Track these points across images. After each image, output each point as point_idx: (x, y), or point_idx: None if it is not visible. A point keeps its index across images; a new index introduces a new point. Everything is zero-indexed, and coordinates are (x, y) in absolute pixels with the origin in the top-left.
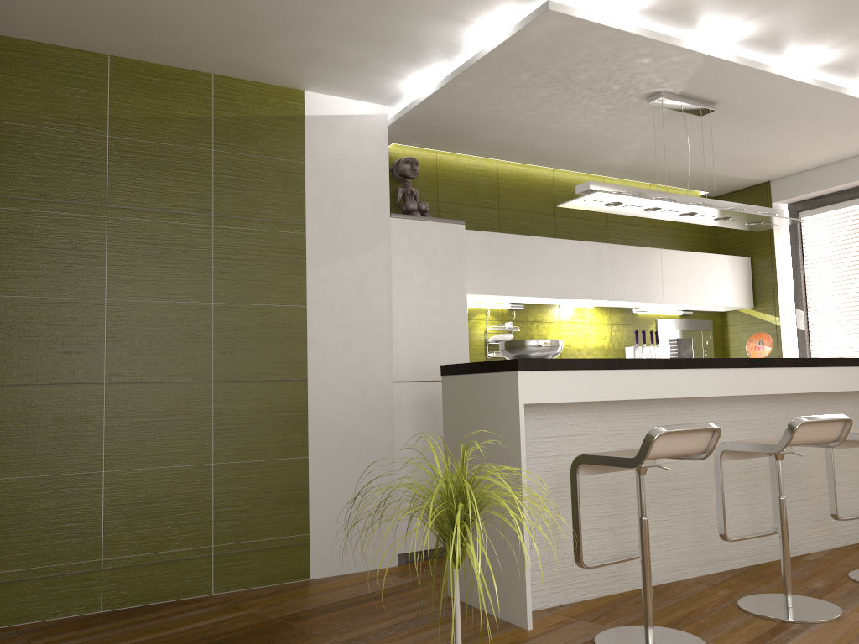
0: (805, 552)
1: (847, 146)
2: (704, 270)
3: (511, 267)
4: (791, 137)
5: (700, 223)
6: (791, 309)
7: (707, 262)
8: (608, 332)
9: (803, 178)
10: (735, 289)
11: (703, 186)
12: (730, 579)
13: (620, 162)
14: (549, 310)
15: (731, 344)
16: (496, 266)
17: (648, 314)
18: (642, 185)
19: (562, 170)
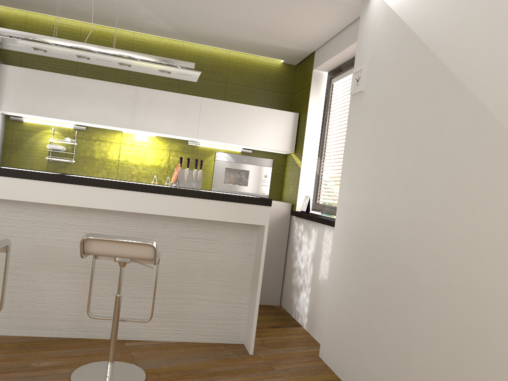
0: (143, 339)
1: (319, 18)
2: (245, 118)
3: (49, 97)
4: (253, 6)
5: (122, 68)
6: (316, 156)
7: (250, 112)
8: (166, 156)
9: (325, 49)
10: (276, 136)
11: (269, 54)
12: (13, 343)
13: (163, 26)
14: (112, 134)
15: (285, 179)
16: (35, 94)
17: (209, 148)
18: (221, 50)
19: (143, 33)
